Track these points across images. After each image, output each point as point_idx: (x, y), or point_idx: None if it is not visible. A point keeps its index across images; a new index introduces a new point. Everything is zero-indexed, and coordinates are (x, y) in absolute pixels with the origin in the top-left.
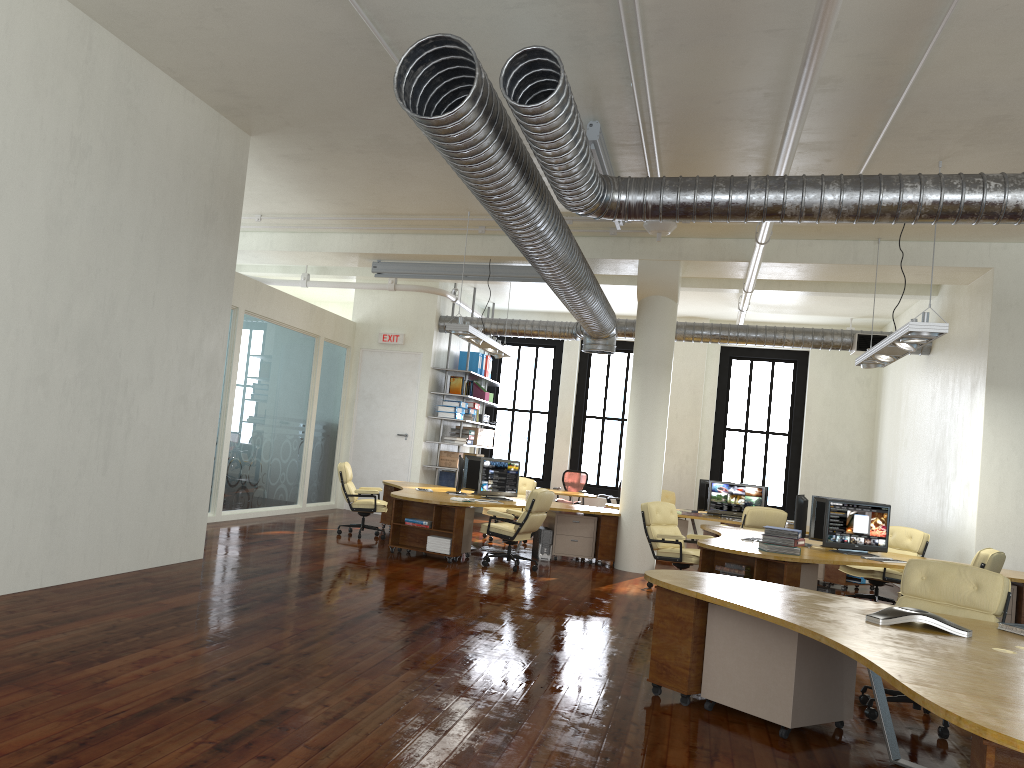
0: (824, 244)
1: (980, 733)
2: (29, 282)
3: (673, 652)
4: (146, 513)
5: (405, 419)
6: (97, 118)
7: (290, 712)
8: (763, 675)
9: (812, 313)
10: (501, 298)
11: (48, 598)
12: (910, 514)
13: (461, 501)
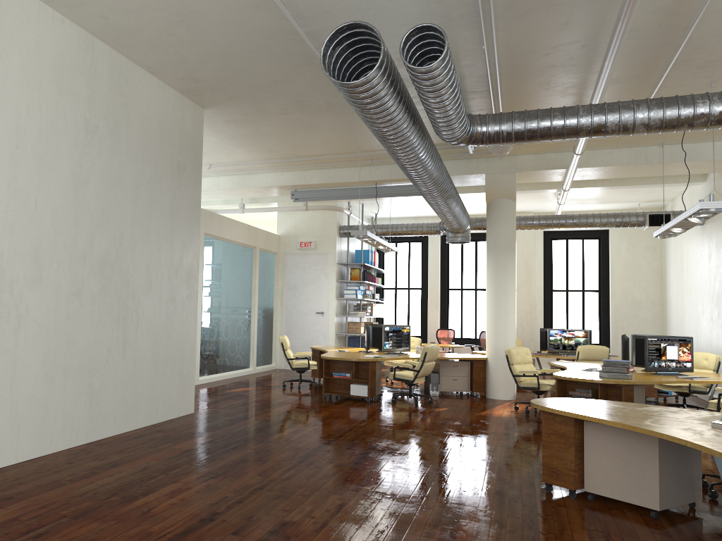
0: (622, 151)
1: None
2: (63, 225)
3: (560, 459)
4: (153, 383)
5: (321, 301)
6: (101, 105)
7: (288, 524)
8: (633, 472)
9: (610, 202)
10: (381, 210)
11: (94, 450)
12: (699, 342)
13: (372, 357)
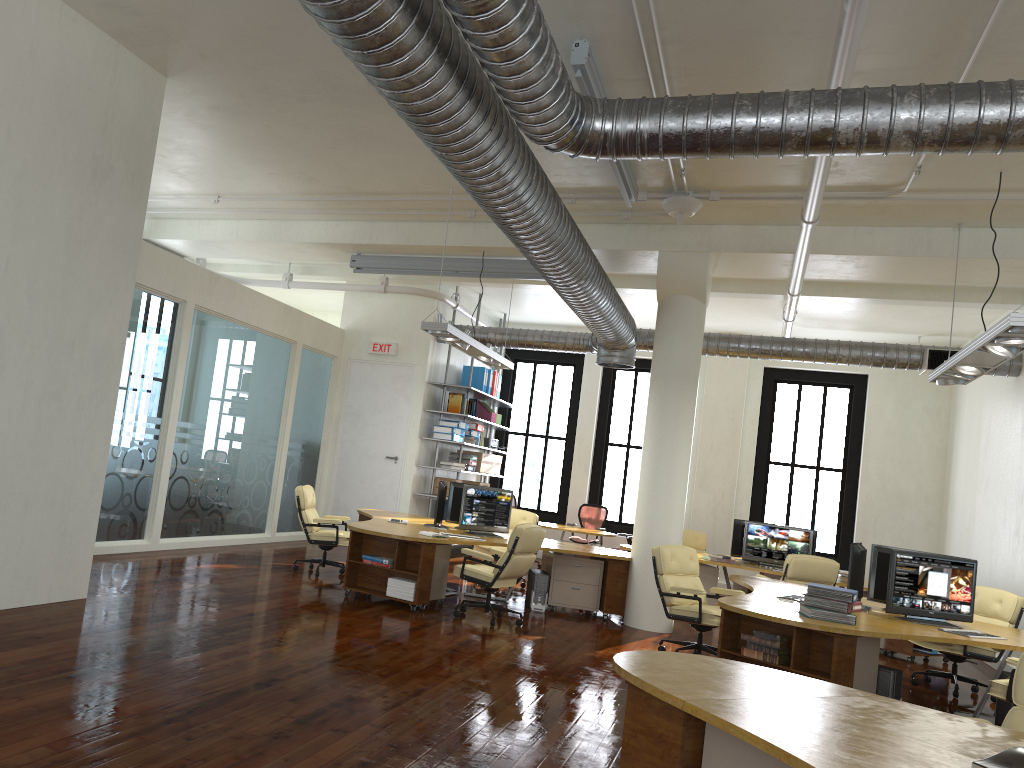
0: (889, 232)
1: None
2: None
3: None
4: None
5: (395, 440)
6: None
7: None
8: None
9: (872, 329)
10: (512, 307)
11: None
12: (993, 570)
13: (431, 536)
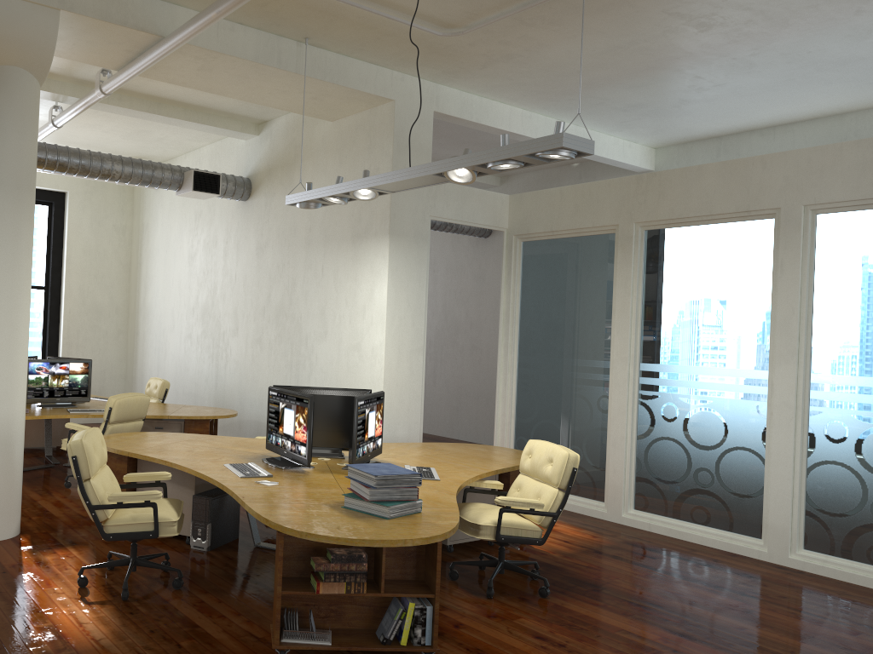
0: (248, 32)
1: None
2: None
3: None
4: None
5: None
6: None
7: None
8: None
9: (89, 147)
10: None
11: None
12: (222, 373)
13: None
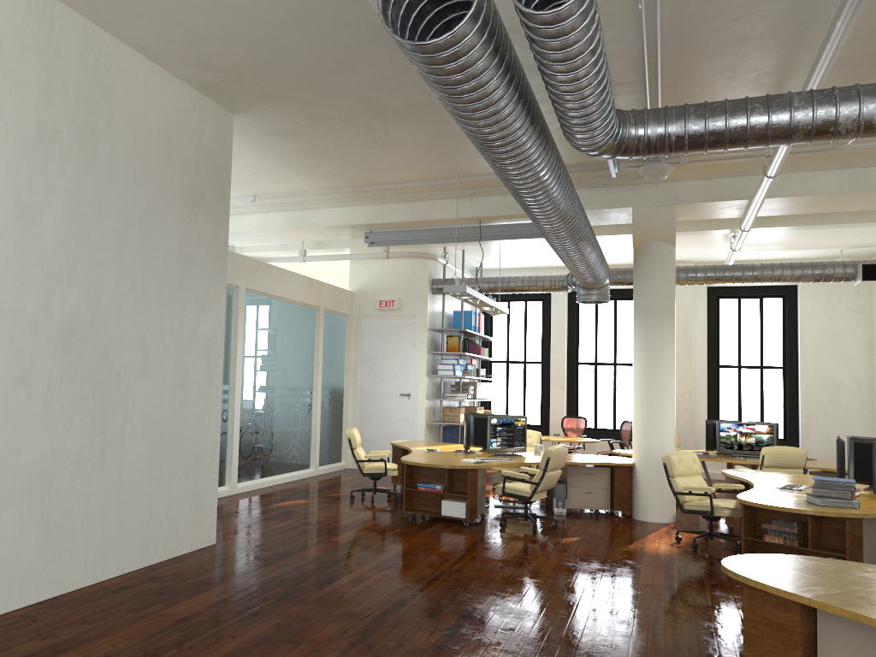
0: (830, 174)
1: None
2: None
3: None
4: (151, 506)
5: (406, 379)
6: (65, 100)
7: None
8: None
9: (801, 248)
10: (488, 258)
11: (41, 617)
12: None
13: (473, 463)
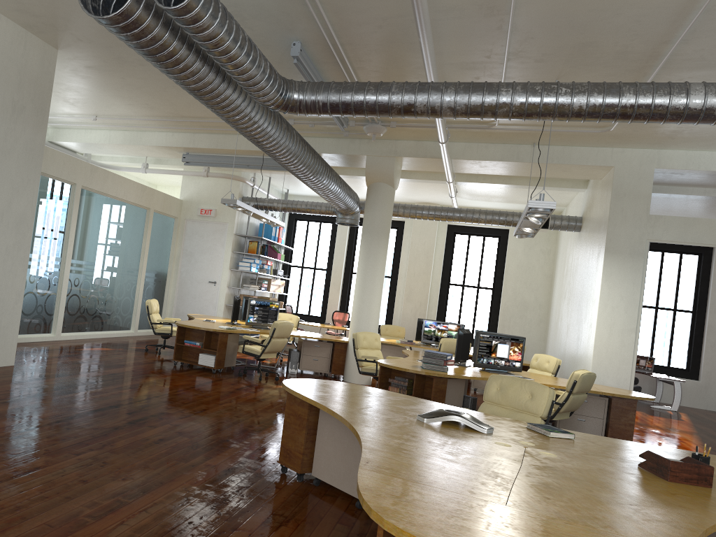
0: (496, 147)
1: (369, 513)
2: None
3: (294, 441)
4: None
5: (215, 271)
6: None
7: None
8: (349, 460)
9: (508, 201)
10: (291, 186)
11: None
12: (563, 346)
13: (225, 328)
